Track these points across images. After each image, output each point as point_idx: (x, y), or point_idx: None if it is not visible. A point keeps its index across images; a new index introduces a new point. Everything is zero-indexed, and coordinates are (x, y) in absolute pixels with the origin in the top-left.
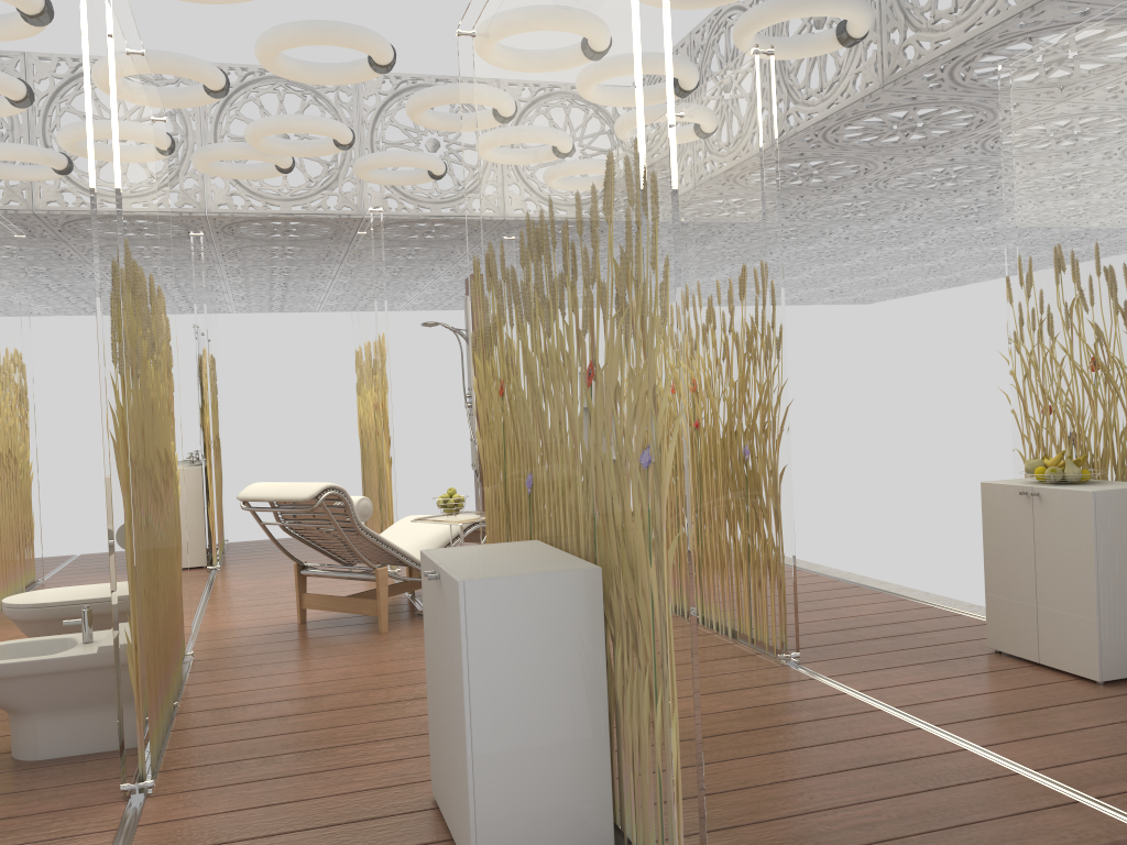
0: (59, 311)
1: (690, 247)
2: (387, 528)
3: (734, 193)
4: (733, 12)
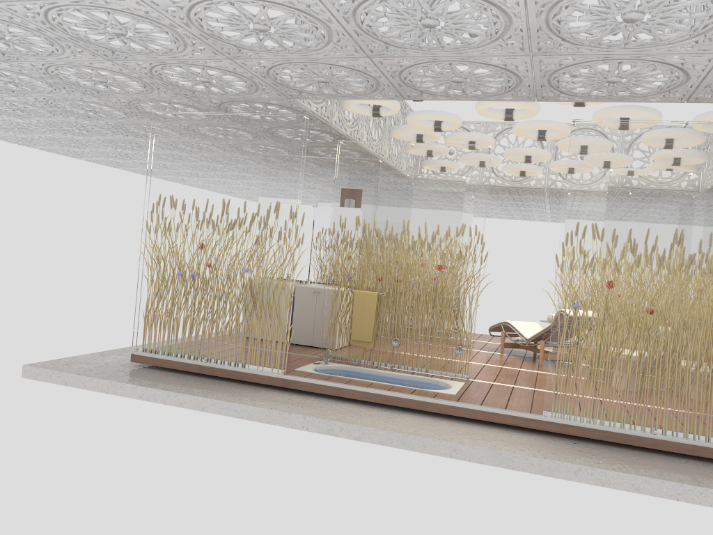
0: None
1: None
2: (516, 326)
3: None
4: None
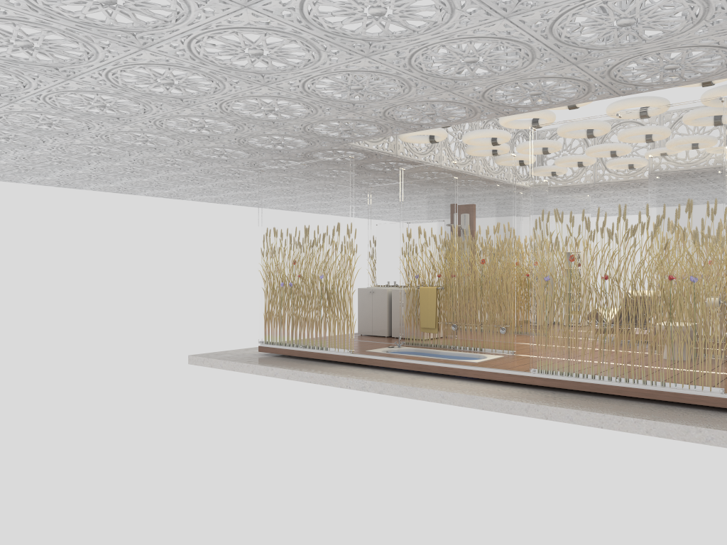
0: (102, 188)
1: None
2: None
3: None
4: None
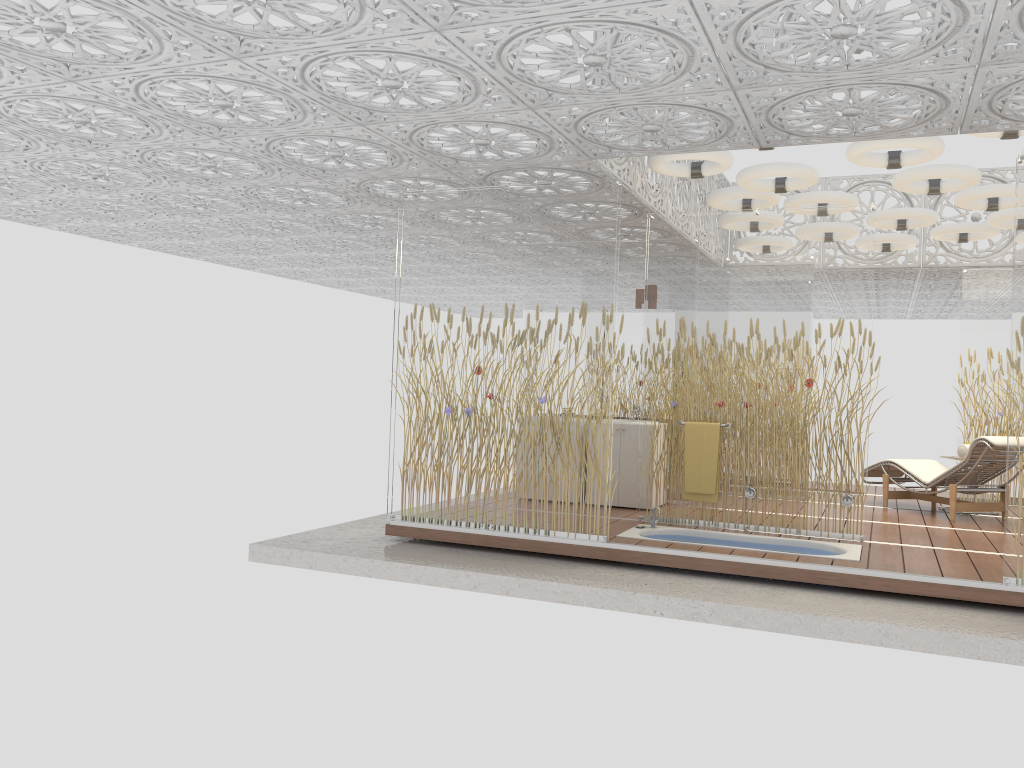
0: None
1: None
2: (905, 466)
3: None
4: (883, 184)
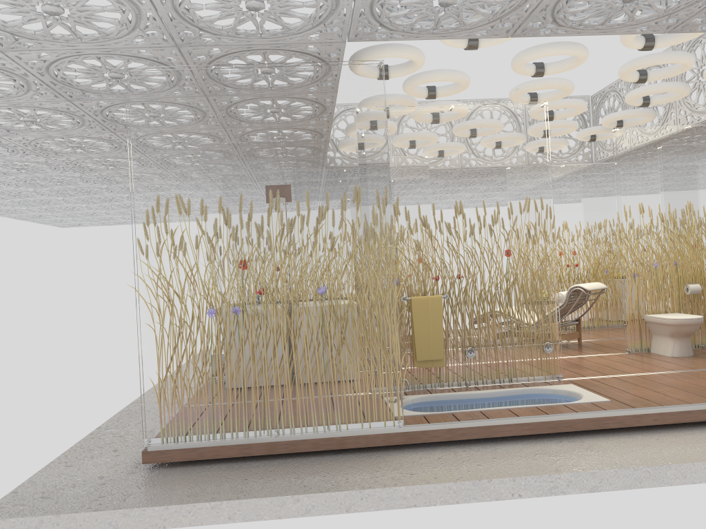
0: None
1: (577, 209)
2: None
3: (606, 198)
4: None
